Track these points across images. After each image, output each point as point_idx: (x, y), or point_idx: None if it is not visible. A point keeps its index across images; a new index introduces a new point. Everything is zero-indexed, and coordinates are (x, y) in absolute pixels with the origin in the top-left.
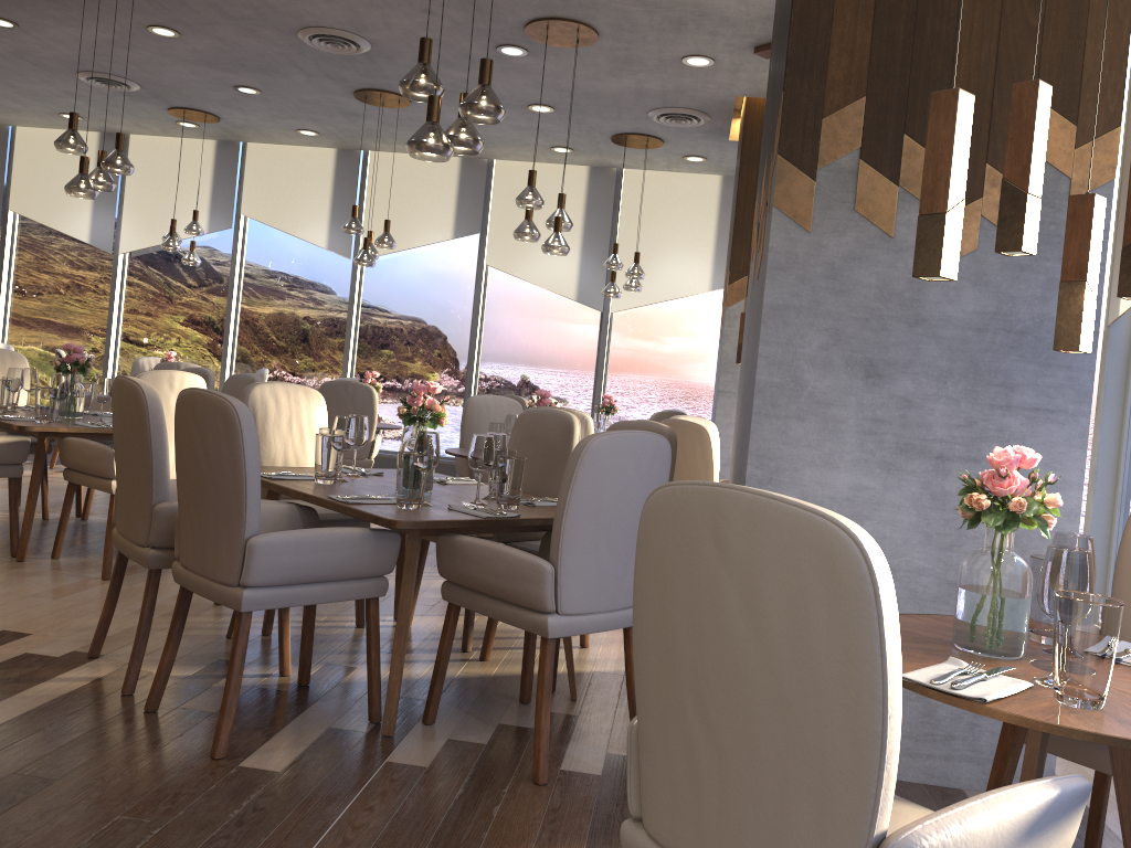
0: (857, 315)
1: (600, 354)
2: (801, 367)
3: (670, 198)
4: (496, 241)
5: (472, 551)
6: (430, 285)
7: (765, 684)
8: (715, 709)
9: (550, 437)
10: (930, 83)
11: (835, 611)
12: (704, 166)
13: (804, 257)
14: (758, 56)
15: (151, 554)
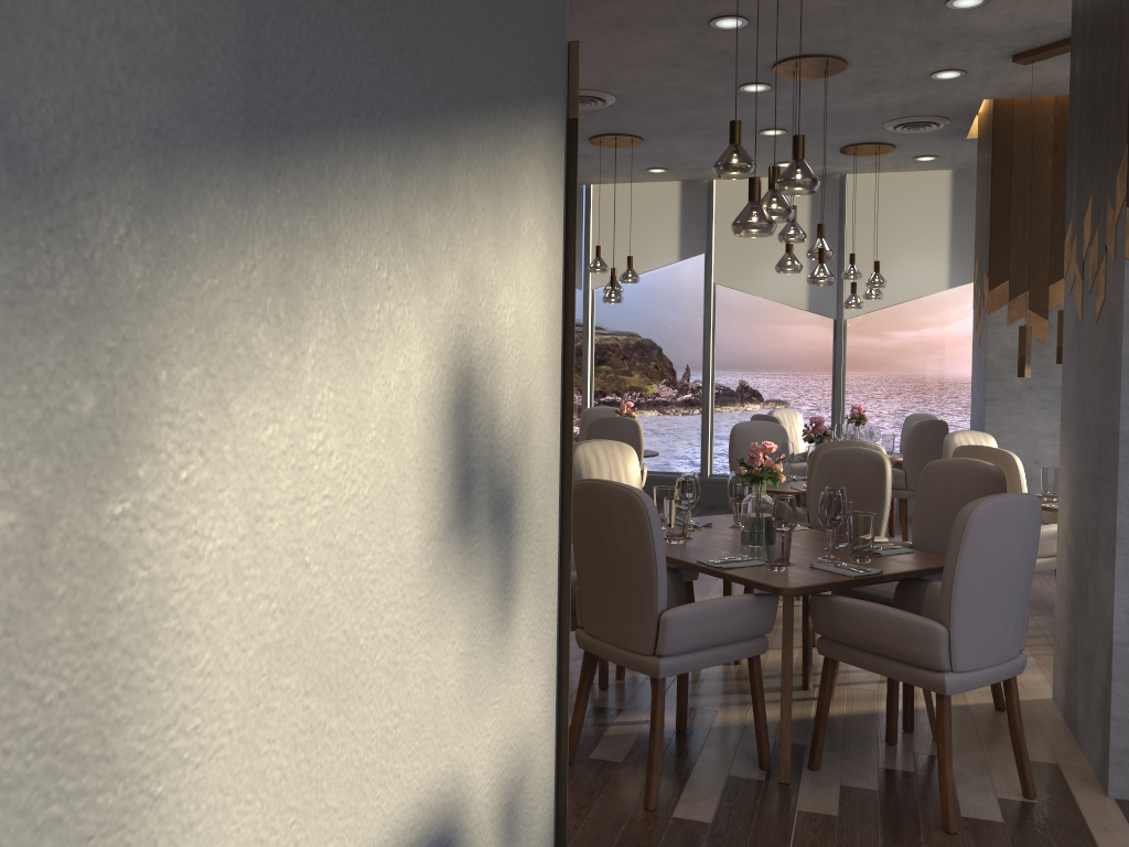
0: None
1: (836, 362)
2: None
3: (898, 198)
4: (722, 259)
5: (854, 612)
6: (659, 307)
7: None
8: None
9: (861, 477)
10: None
11: None
12: (934, 163)
13: None
14: (1014, 63)
15: None
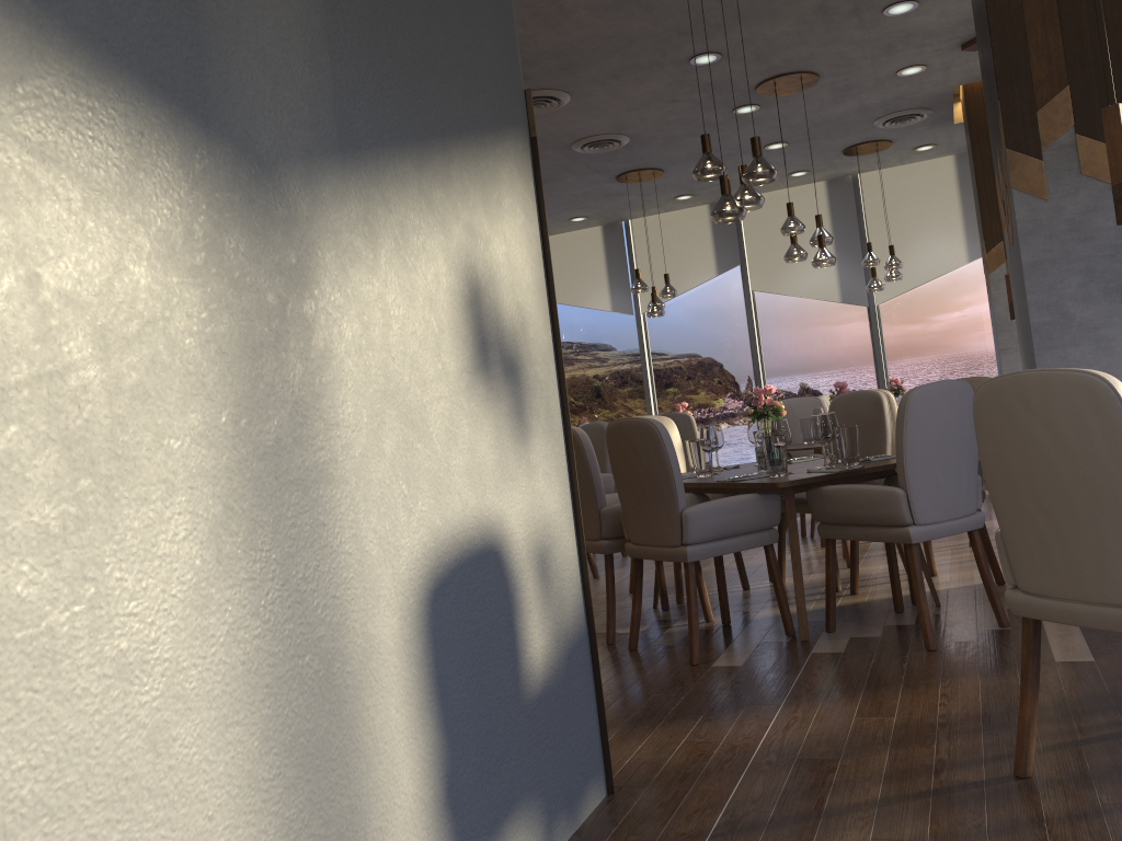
0: (1104, 253)
1: (875, 345)
2: (1066, 304)
3: (909, 188)
4: (756, 268)
5: (837, 495)
6: (706, 320)
7: (1072, 474)
8: (1045, 499)
9: (863, 413)
10: (1121, 60)
11: (1101, 421)
12: (934, 151)
13: (1047, 220)
14: (965, 51)
15: (605, 544)
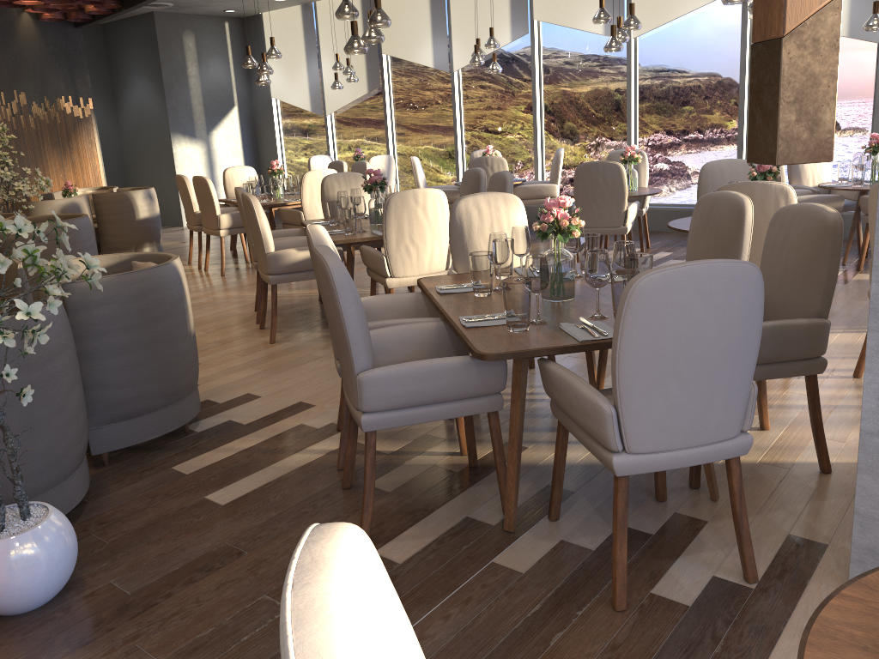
0: None
1: (877, 88)
2: None
3: None
4: None
5: (555, 380)
6: (697, 49)
7: None
8: None
9: (722, 223)
10: None
11: None
12: None
13: None
14: None
15: (338, 367)
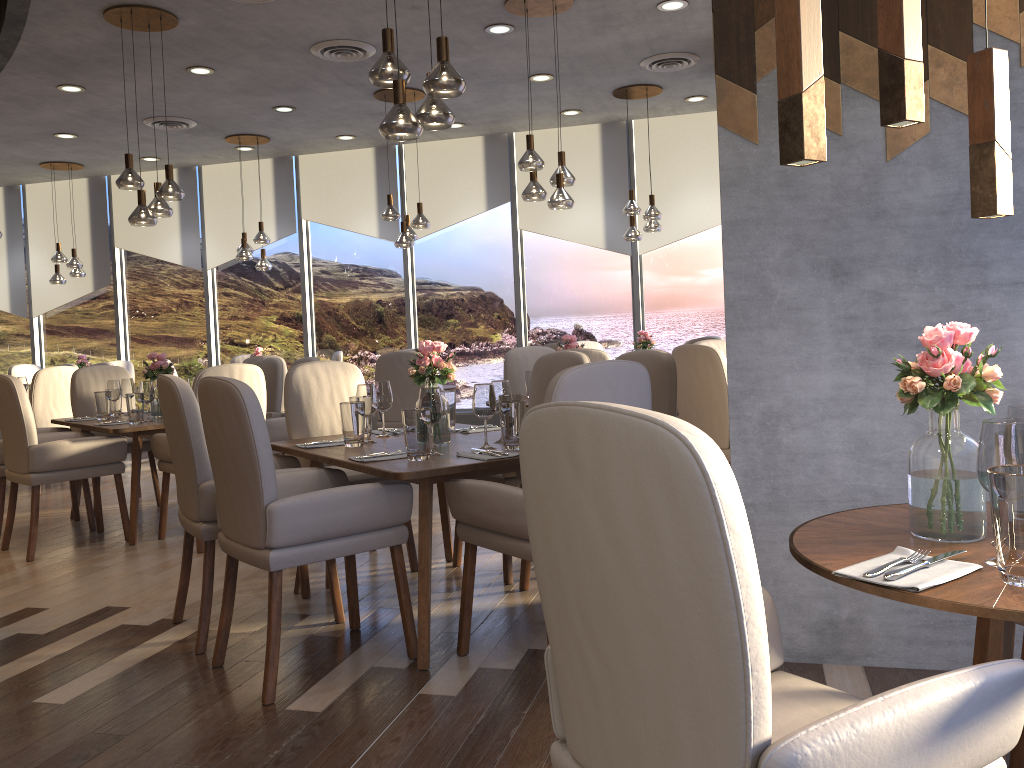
0: (816, 217)
1: (634, 295)
2: (767, 276)
3: (680, 139)
4: (525, 206)
5: (473, 493)
6: (472, 255)
7: (632, 599)
8: (598, 628)
9: None
10: None
11: (678, 518)
12: (706, 104)
13: (756, 170)
14: None
15: (203, 528)
